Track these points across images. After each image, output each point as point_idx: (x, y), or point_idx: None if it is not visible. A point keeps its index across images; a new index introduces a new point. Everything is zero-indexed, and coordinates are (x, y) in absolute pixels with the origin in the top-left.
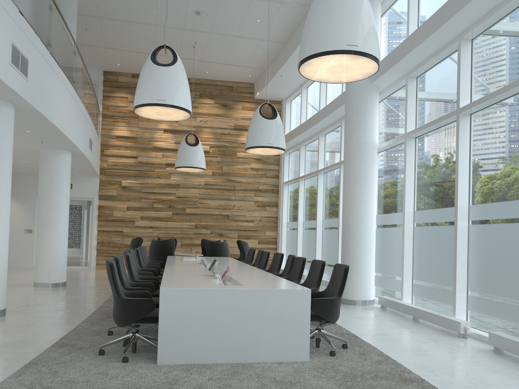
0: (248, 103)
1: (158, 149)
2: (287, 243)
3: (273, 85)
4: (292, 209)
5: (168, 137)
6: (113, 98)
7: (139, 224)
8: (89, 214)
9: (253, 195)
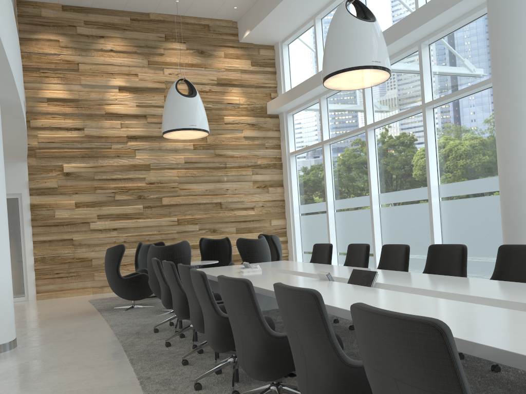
0: (232, 48)
1: (113, 115)
2: (302, 233)
3: (276, 16)
4: (308, 187)
5: (125, 98)
6: (36, 42)
7: (96, 227)
8: (16, 218)
9: (250, 173)
